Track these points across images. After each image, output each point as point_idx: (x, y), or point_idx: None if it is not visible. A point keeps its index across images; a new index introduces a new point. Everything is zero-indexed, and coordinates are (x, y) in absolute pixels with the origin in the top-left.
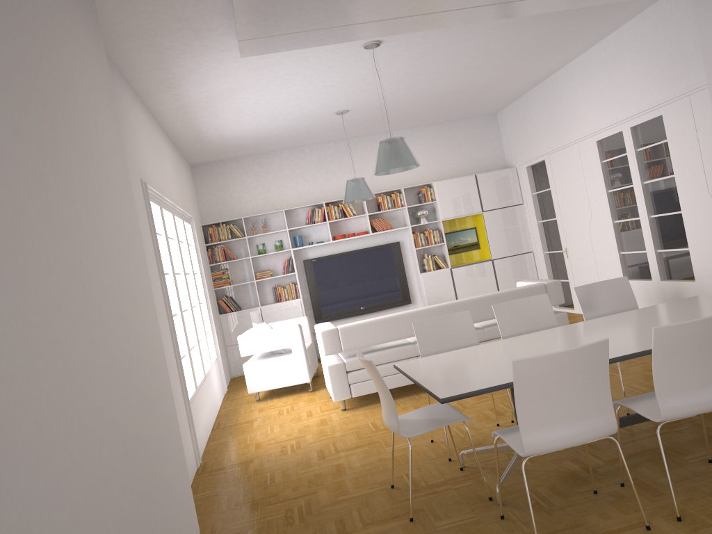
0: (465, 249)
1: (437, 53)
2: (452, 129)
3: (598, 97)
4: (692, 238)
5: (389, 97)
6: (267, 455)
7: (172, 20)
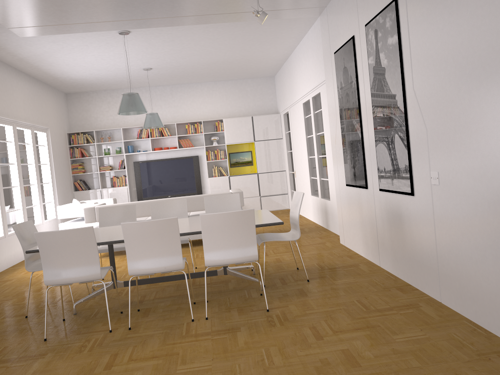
0: (243, 165)
1: (181, 39)
2: (243, 84)
3: (302, 75)
4: (329, 173)
5: (175, 62)
6: (23, 277)
7: None
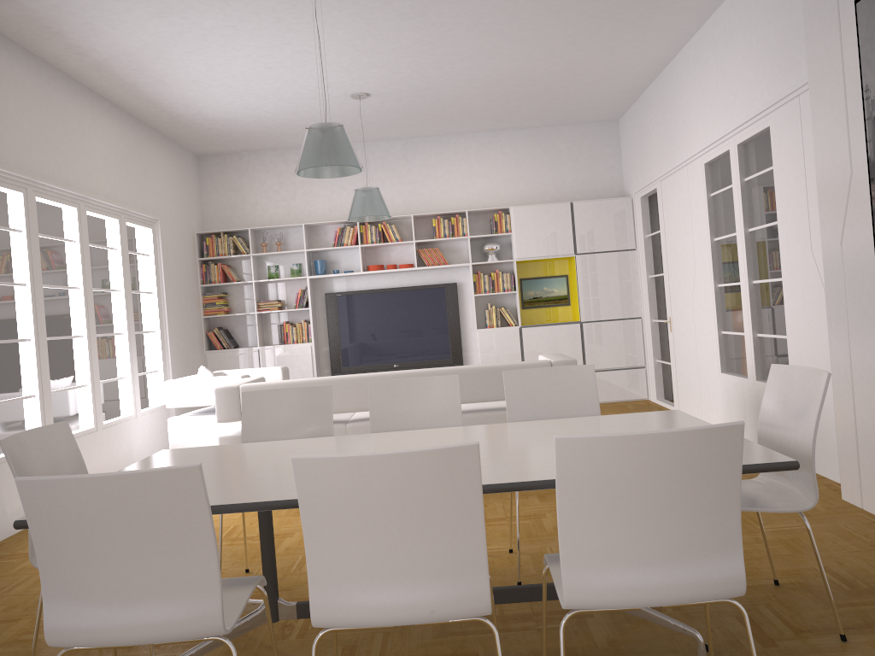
0: (548, 304)
1: (441, 12)
2: (552, 137)
3: (708, 98)
4: (791, 320)
5: (419, 79)
6: None
7: None
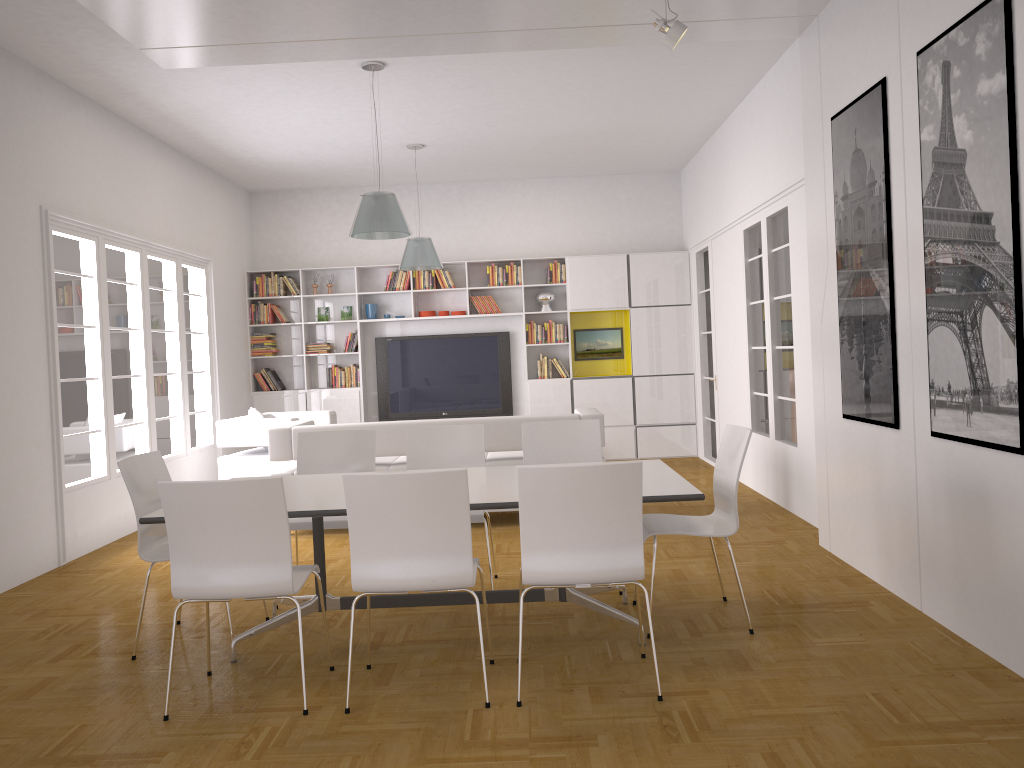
0: (602, 357)
1: (491, 84)
2: (612, 186)
3: (747, 168)
4: (798, 385)
5: (473, 134)
6: (138, 566)
7: (55, 17)
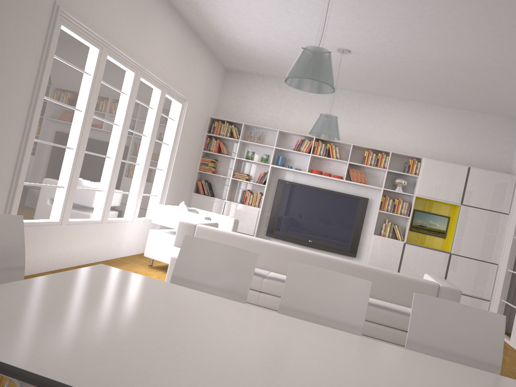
0: (429, 233)
1: None
2: (467, 118)
3: None
4: None
5: (390, 47)
6: None
7: None
